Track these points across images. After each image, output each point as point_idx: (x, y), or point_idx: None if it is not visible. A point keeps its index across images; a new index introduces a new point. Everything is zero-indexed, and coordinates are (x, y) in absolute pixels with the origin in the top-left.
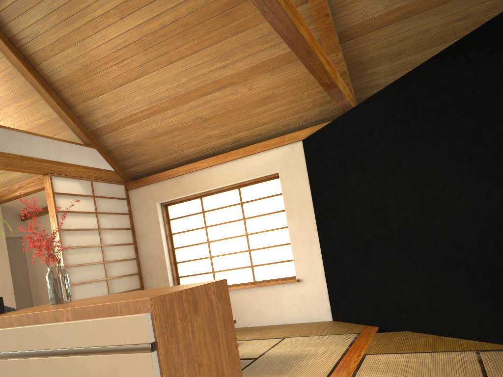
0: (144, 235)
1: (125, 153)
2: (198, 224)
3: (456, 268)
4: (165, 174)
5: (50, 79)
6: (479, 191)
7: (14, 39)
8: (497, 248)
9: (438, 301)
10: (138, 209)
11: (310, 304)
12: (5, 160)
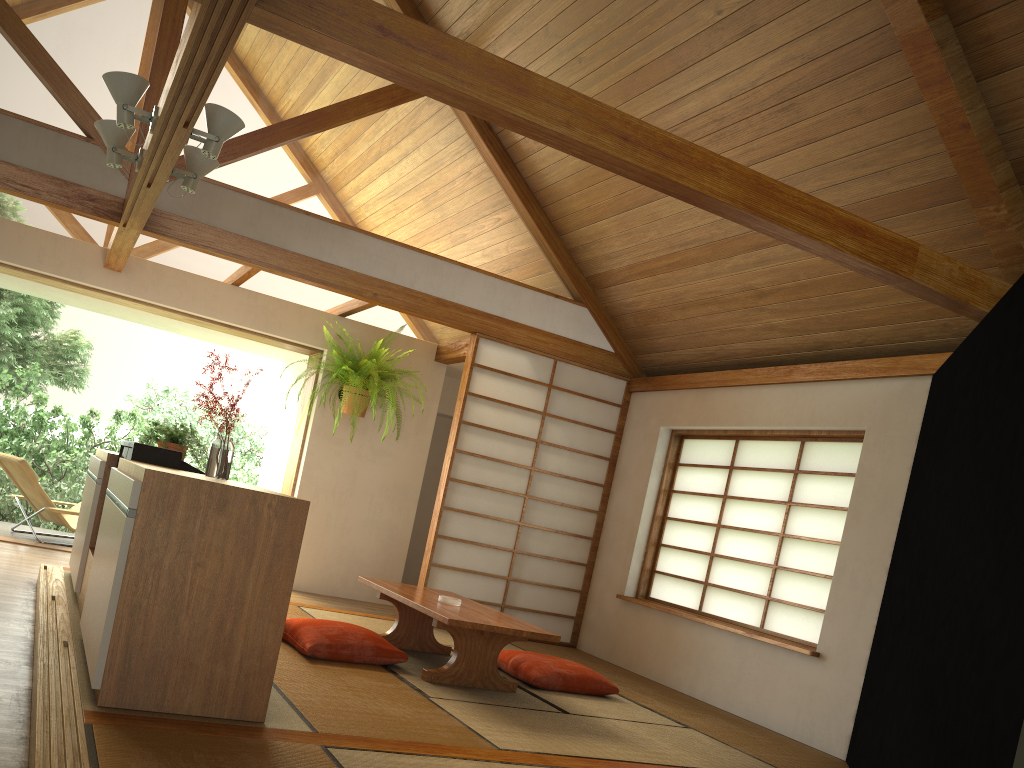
0: (625, 477)
1: (636, 326)
2: (716, 487)
3: (928, 708)
4: (689, 379)
5: (534, 185)
6: (982, 559)
7: None
8: (958, 685)
9: (902, 767)
10: (632, 430)
11: (820, 709)
12: (408, 301)
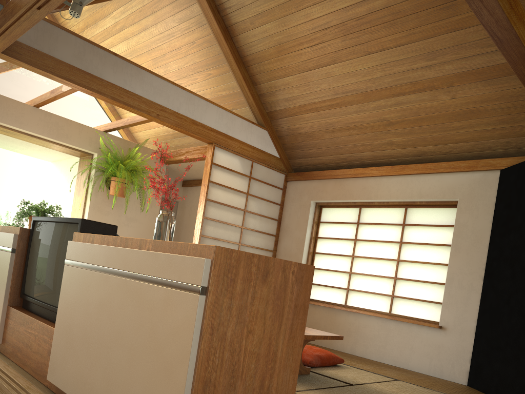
0: (288, 230)
1: (295, 142)
2: (348, 234)
3: None
4: (330, 173)
5: (243, 52)
6: None
7: (221, 7)
8: None
9: None
10: (291, 203)
11: (446, 357)
12: (176, 120)
